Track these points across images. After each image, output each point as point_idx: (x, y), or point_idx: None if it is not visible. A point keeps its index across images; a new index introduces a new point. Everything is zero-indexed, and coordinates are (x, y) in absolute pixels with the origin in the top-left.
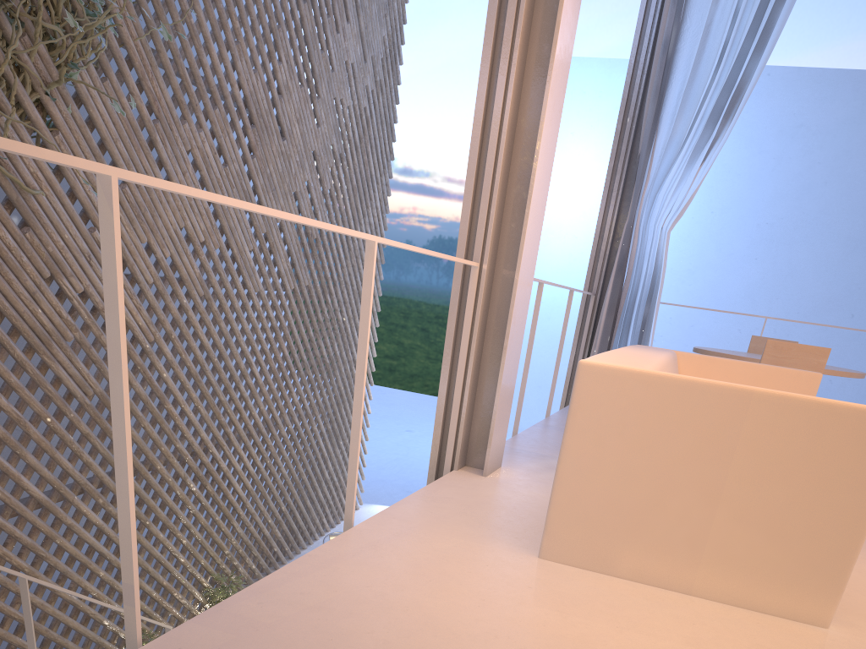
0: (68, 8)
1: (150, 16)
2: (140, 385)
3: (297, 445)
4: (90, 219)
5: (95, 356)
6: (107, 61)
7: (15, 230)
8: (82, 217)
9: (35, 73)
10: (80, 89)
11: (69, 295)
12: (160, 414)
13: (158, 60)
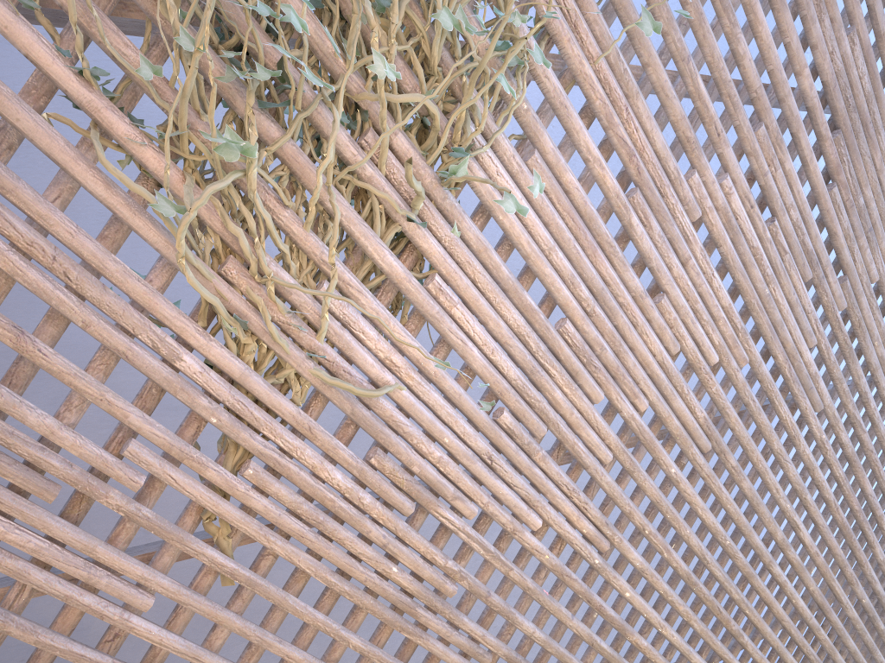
0: (455, 53)
1: (629, 6)
2: (580, 623)
3: (875, 624)
4: (497, 395)
5: (496, 605)
6: (535, 119)
7: (348, 461)
8: (489, 393)
9: (382, 193)
10: (479, 187)
11: (451, 528)
12: (615, 654)
13: (649, 82)
